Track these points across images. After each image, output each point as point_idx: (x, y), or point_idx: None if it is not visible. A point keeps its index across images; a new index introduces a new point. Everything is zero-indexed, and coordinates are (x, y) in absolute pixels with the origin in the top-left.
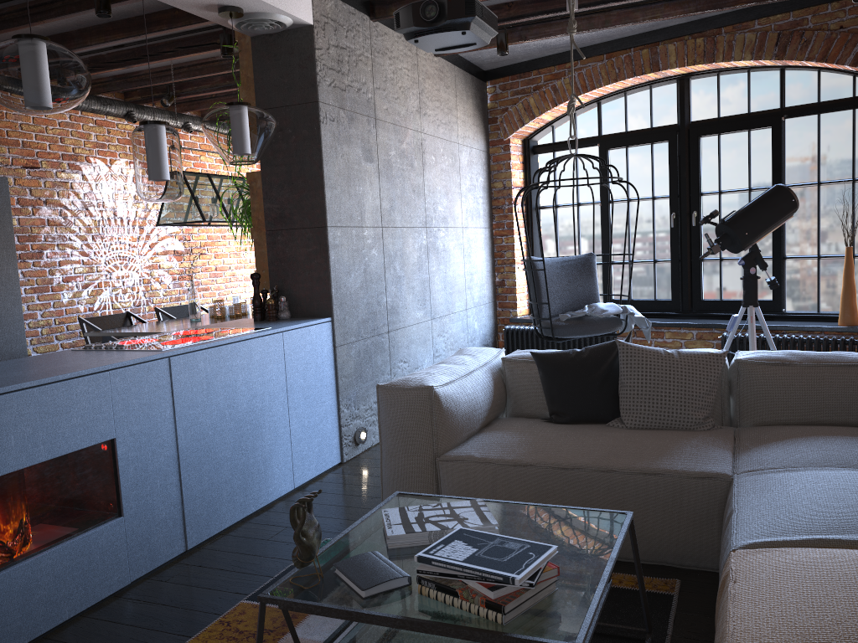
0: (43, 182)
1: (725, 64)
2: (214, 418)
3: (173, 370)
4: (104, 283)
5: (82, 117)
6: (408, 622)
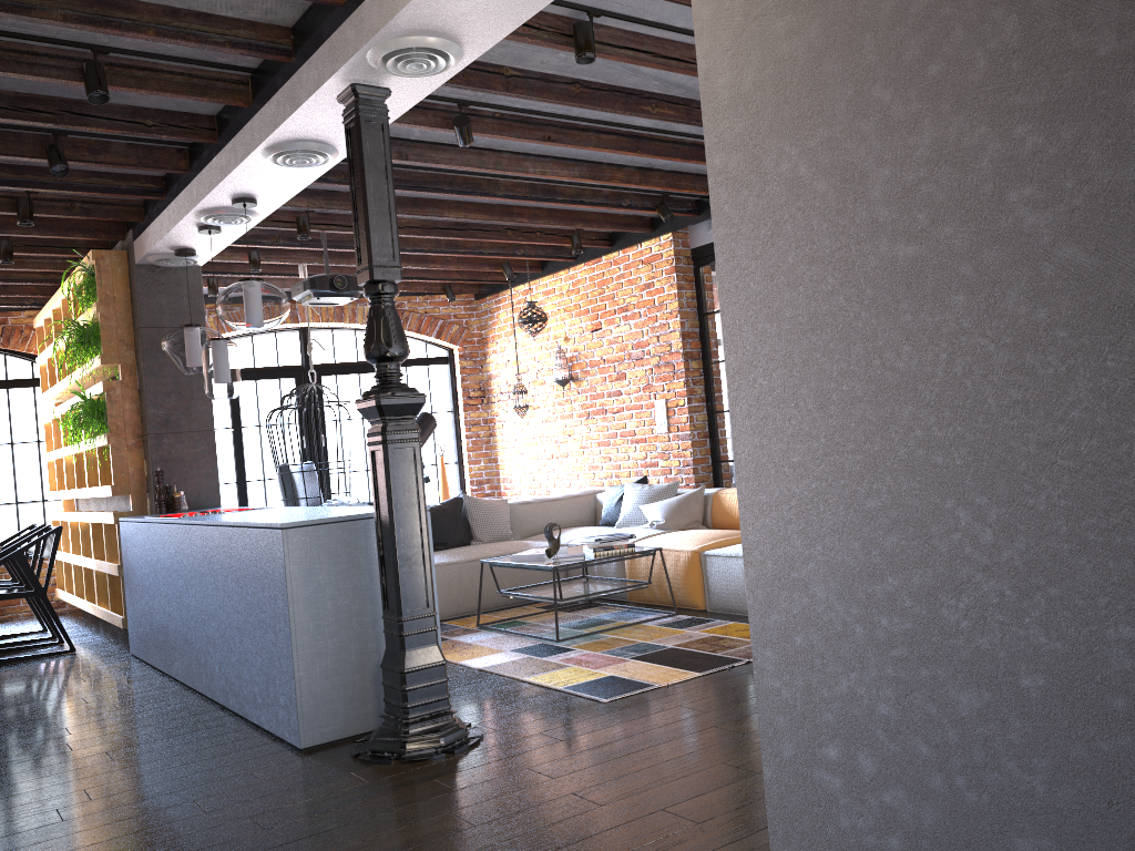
0: None
1: (348, 324)
2: None
3: None
4: None
5: None
6: (611, 557)
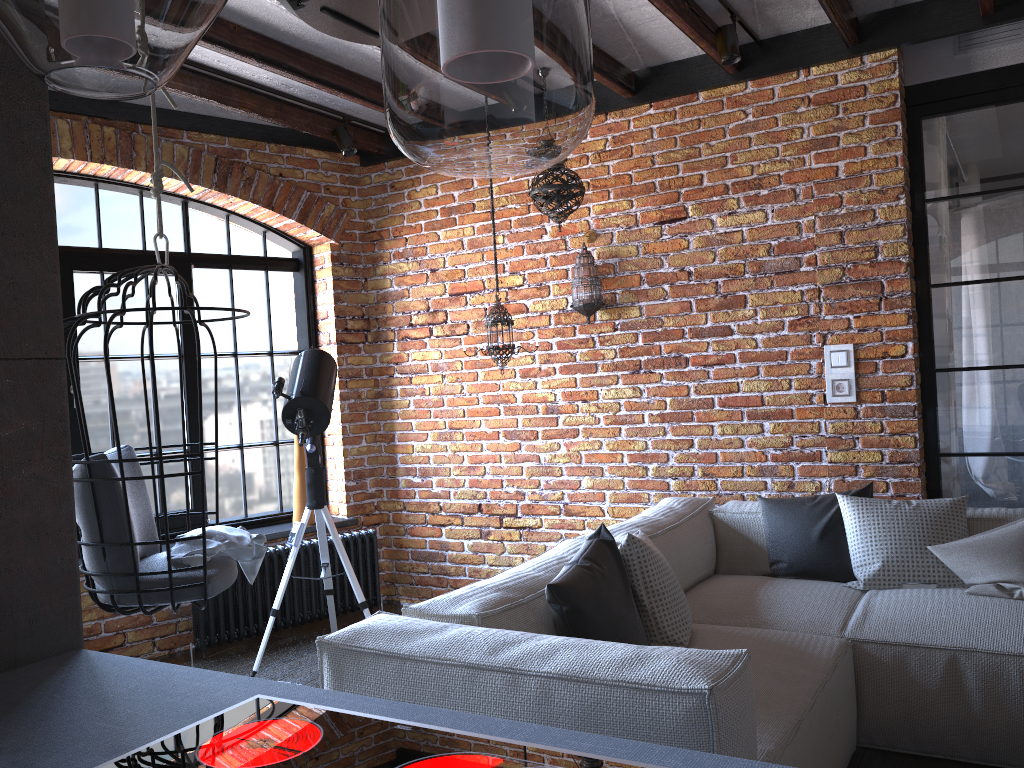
0: None
1: (140, 175)
2: None
3: None
4: None
5: None
6: None
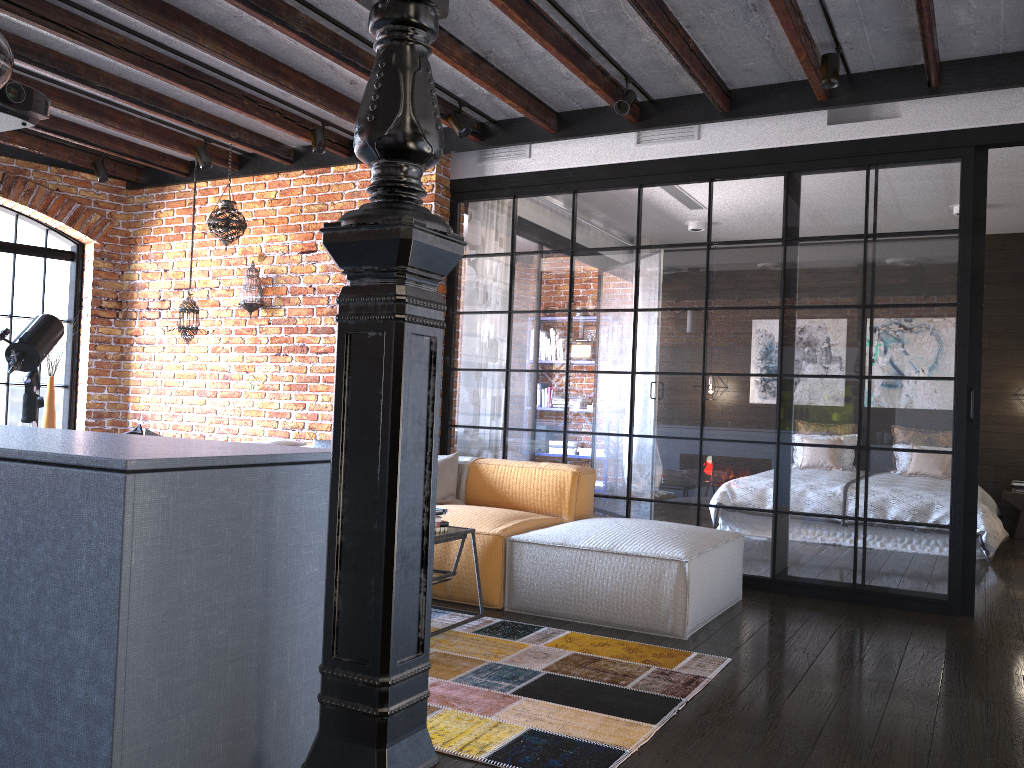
0: None
1: None
2: None
3: None
4: None
5: None
6: None
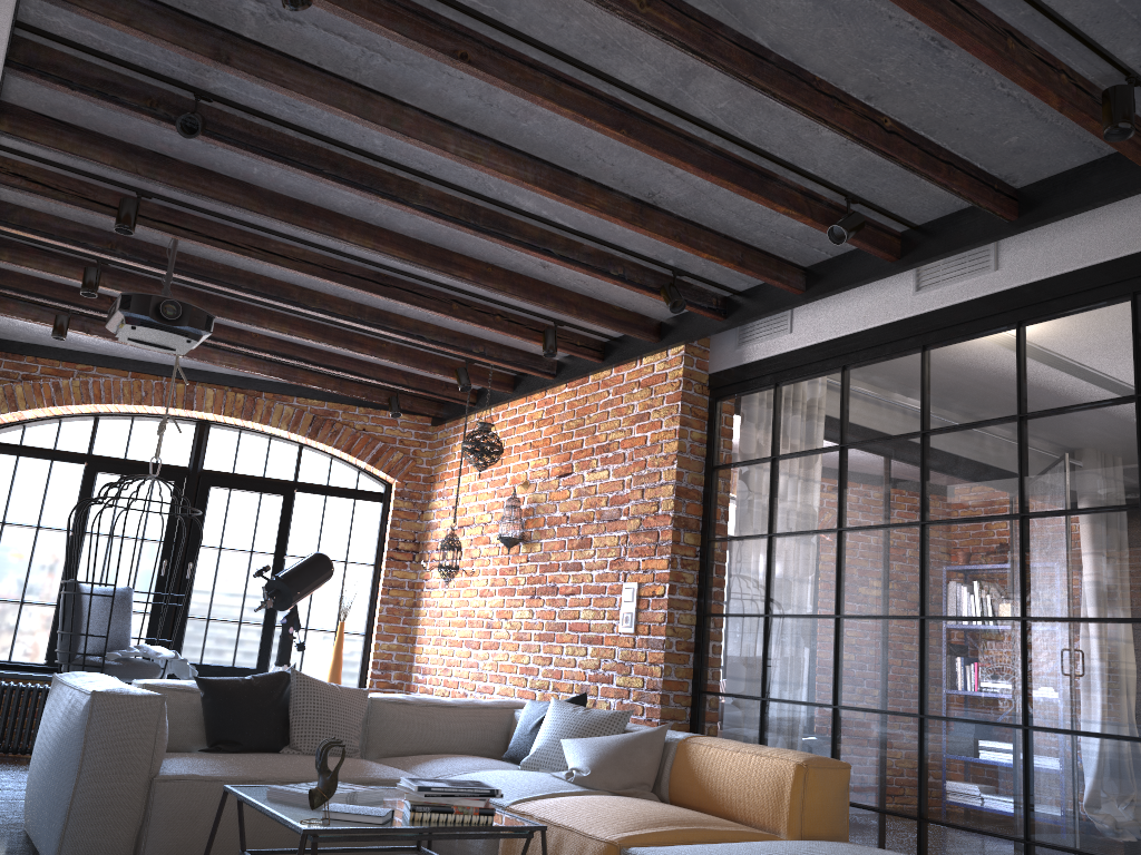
0: None
1: (259, 425)
2: None
3: None
4: None
5: None
6: (438, 828)
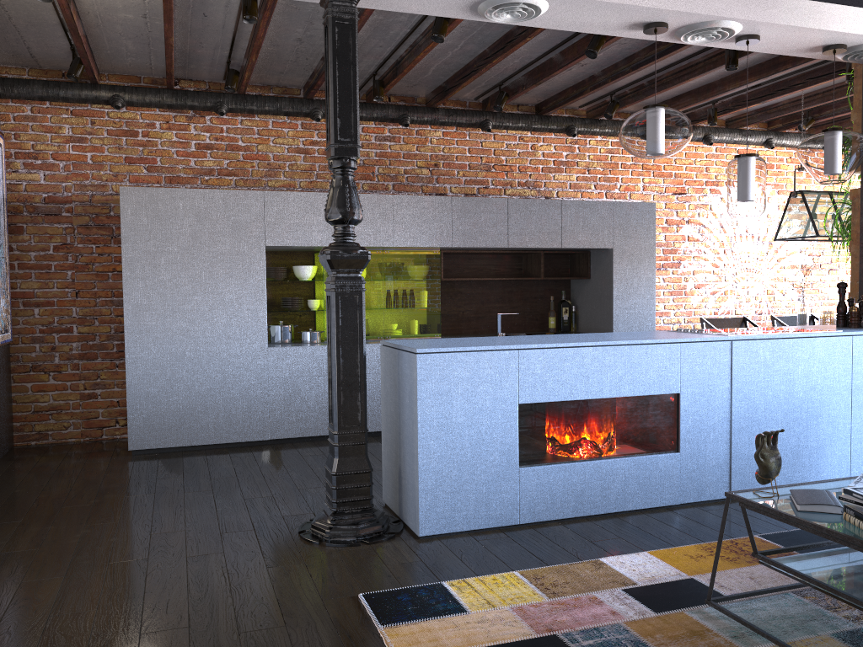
0: (687, 205)
1: None
2: (768, 398)
3: (733, 351)
4: (729, 291)
5: (726, 148)
6: (819, 528)
